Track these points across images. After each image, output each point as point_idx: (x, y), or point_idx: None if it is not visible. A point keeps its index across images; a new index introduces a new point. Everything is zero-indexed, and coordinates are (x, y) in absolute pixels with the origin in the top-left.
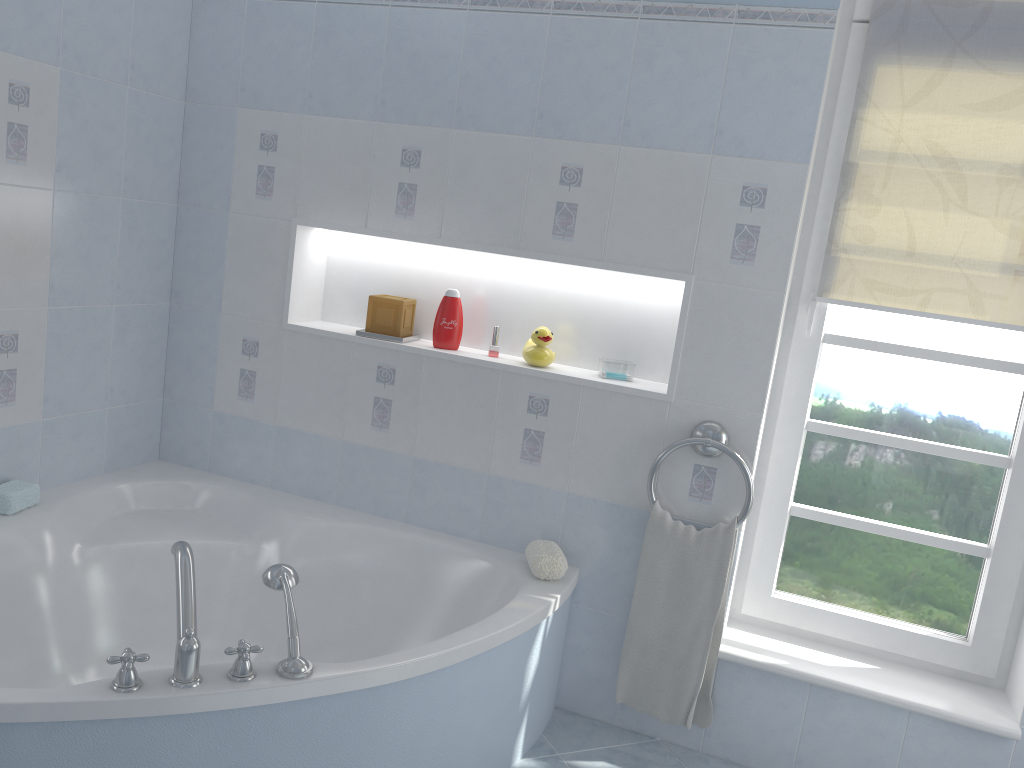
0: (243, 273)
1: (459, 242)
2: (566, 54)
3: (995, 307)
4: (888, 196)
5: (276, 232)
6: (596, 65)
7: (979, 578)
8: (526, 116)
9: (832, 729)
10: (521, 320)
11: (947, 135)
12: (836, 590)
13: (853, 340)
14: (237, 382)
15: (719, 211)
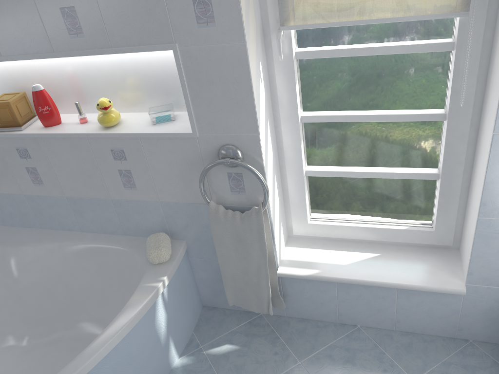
0: None
1: (14, 56)
2: None
3: (417, 3)
4: None
5: None
6: None
7: (435, 192)
8: None
9: (354, 298)
10: (95, 89)
11: None
12: (346, 213)
13: (317, 52)
14: None
15: None
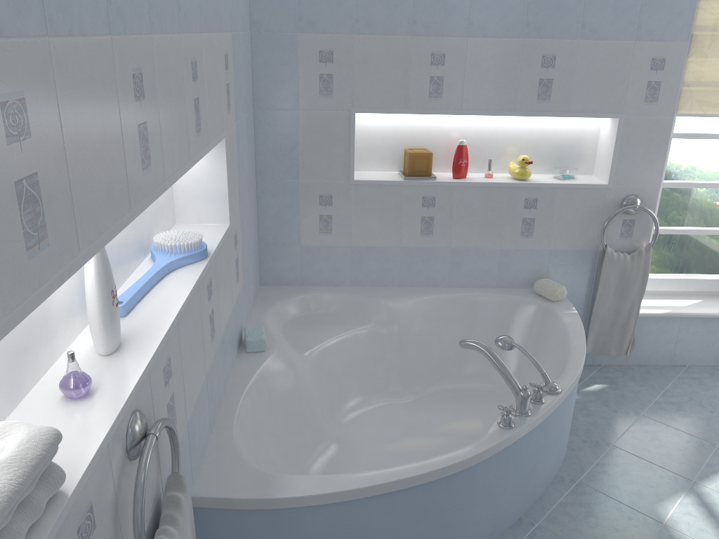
0: (314, 151)
1: (475, 111)
2: None
3: None
4: (711, 52)
5: (338, 120)
6: None
7: None
8: (517, 25)
9: (691, 336)
10: (495, 151)
11: None
12: (675, 267)
13: (688, 134)
14: (317, 224)
15: (638, 75)
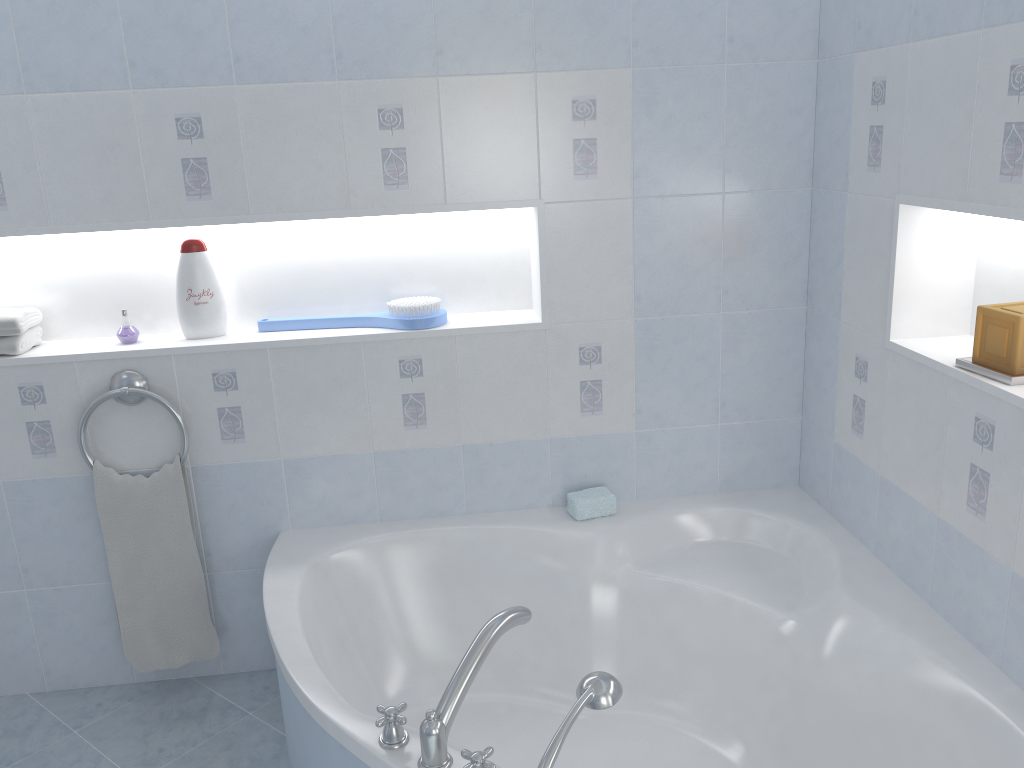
0: (856, 271)
1: None
2: None
3: None
4: None
5: (882, 215)
6: None
7: None
8: None
9: None
10: None
11: None
12: None
13: None
14: (850, 411)
15: None
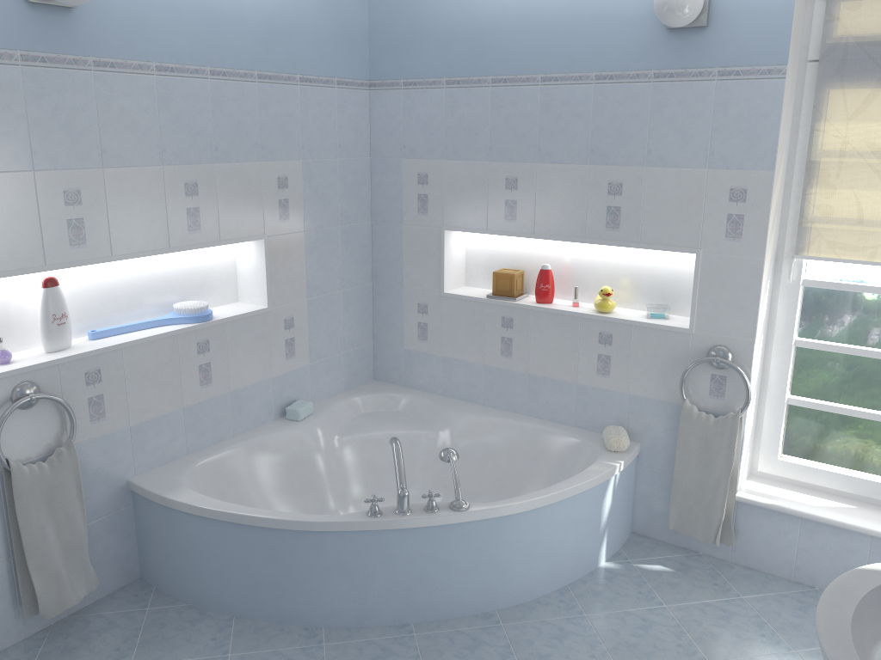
0: (414, 262)
1: (546, 236)
2: (605, 109)
3: None
4: (841, 182)
5: (432, 235)
6: (625, 115)
7: None
8: (582, 151)
9: (818, 547)
10: (593, 280)
11: (880, 137)
12: (824, 454)
13: (824, 283)
14: (416, 330)
15: (715, 206)
